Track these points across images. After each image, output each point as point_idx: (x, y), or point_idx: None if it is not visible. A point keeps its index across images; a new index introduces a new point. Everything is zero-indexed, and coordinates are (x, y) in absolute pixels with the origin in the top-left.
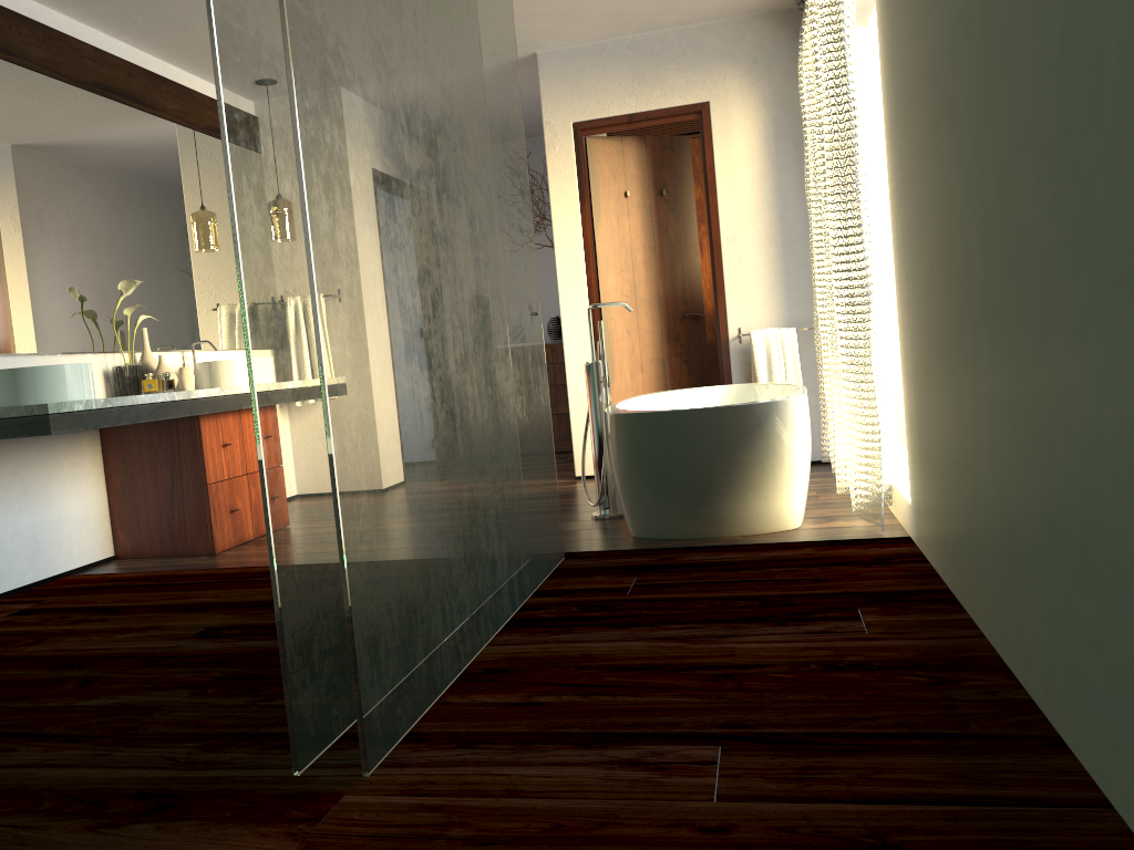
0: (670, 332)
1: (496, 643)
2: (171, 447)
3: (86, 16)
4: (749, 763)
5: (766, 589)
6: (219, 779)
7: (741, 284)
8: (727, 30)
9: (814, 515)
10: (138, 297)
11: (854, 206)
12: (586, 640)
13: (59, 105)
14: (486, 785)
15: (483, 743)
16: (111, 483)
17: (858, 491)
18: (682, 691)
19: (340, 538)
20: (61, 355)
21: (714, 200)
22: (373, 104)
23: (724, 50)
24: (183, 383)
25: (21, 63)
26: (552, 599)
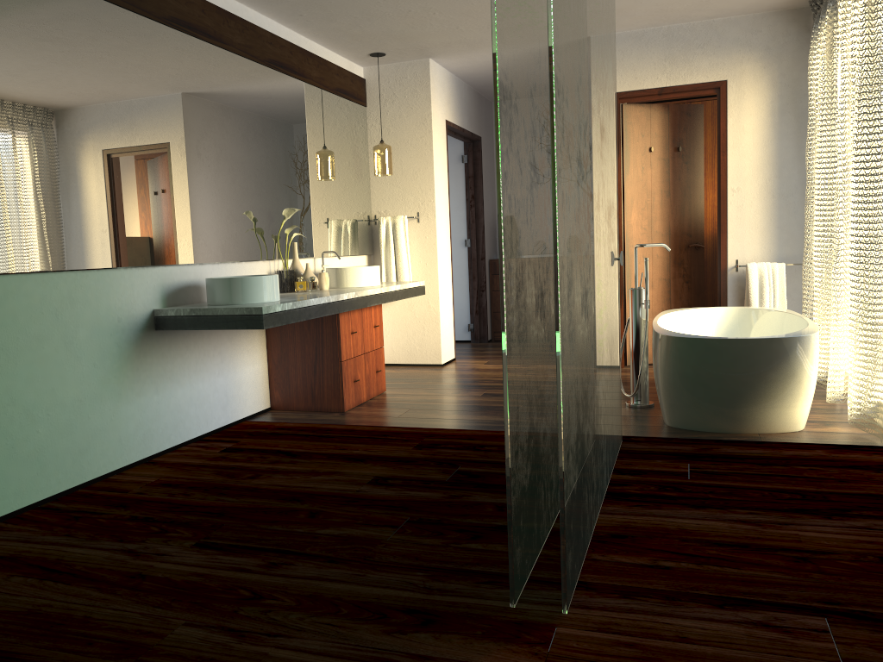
0: (676, 258)
1: (606, 512)
2: (316, 333)
3: (269, 11)
4: (855, 634)
5: (801, 484)
6: (457, 604)
7: (741, 226)
8: (746, 23)
9: (811, 419)
10: (290, 218)
11: (876, 186)
12: (675, 516)
13: (249, 78)
14: (659, 630)
15: (639, 595)
16: (270, 355)
17: (856, 407)
18: (774, 568)
19: (560, 450)
20: (244, 262)
21: (724, 159)
22: (575, 130)
23: (743, 39)
24: (321, 284)
25: (229, 49)
26: (630, 477)
